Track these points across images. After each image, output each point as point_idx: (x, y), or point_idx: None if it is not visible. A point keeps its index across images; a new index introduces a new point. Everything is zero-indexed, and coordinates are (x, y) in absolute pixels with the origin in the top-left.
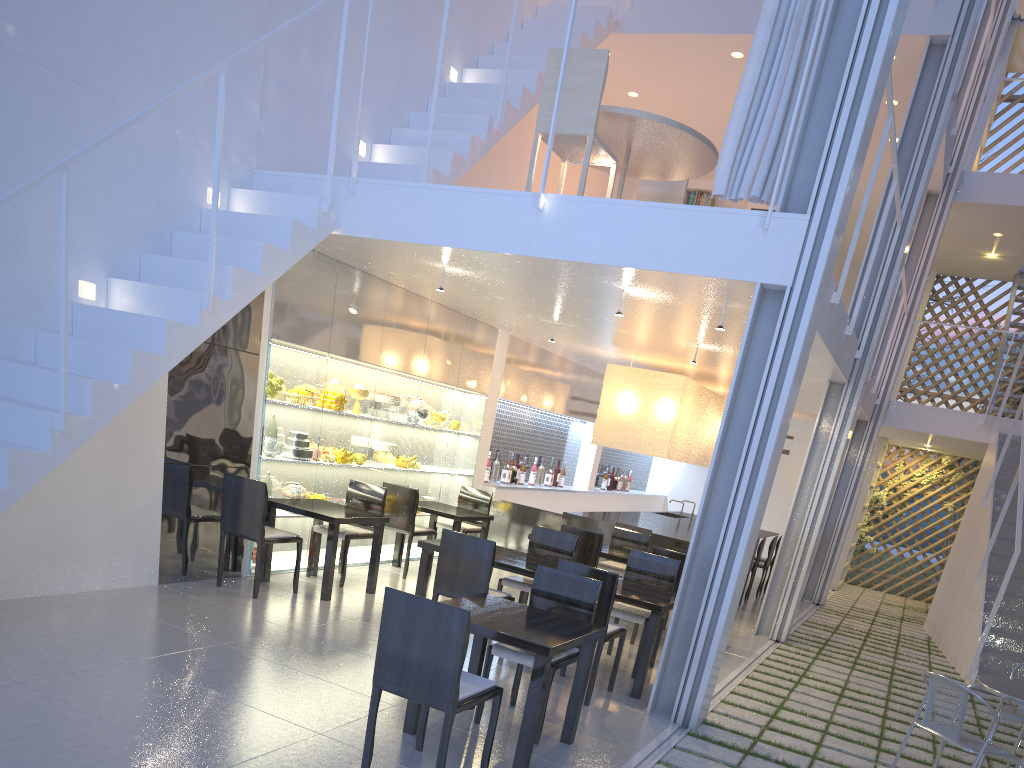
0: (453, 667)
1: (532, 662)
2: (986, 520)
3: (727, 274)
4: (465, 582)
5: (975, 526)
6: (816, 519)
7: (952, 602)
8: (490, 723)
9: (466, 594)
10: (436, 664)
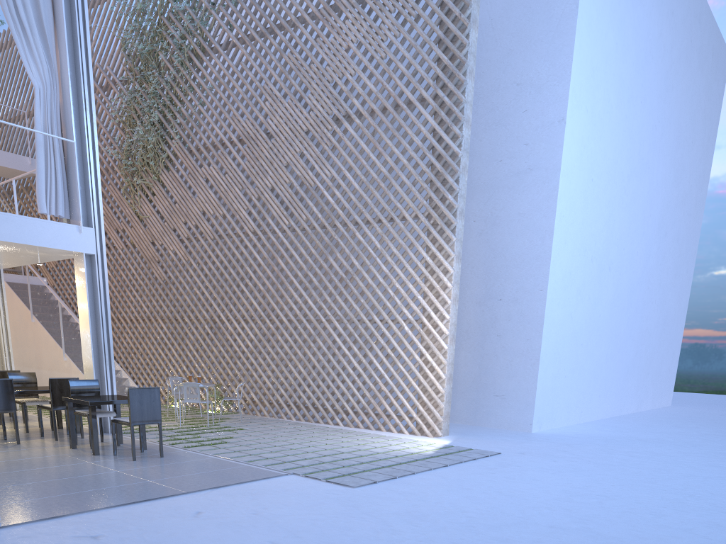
0: (159, 407)
1: (110, 414)
2: (40, 328)
3: (71, 249)
4: (2, 402)
5: (29, 332)
6: (8, 342)
7: (40, 372)
8: (141, 432)
9: (5, 408)
10: (153, 408)
